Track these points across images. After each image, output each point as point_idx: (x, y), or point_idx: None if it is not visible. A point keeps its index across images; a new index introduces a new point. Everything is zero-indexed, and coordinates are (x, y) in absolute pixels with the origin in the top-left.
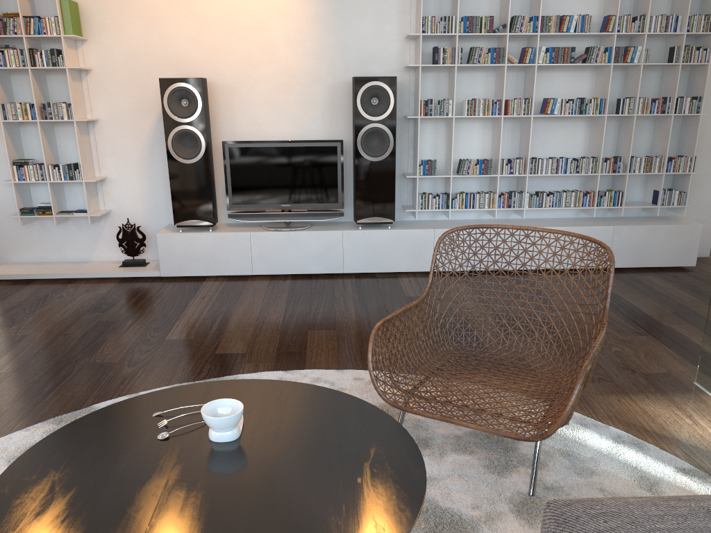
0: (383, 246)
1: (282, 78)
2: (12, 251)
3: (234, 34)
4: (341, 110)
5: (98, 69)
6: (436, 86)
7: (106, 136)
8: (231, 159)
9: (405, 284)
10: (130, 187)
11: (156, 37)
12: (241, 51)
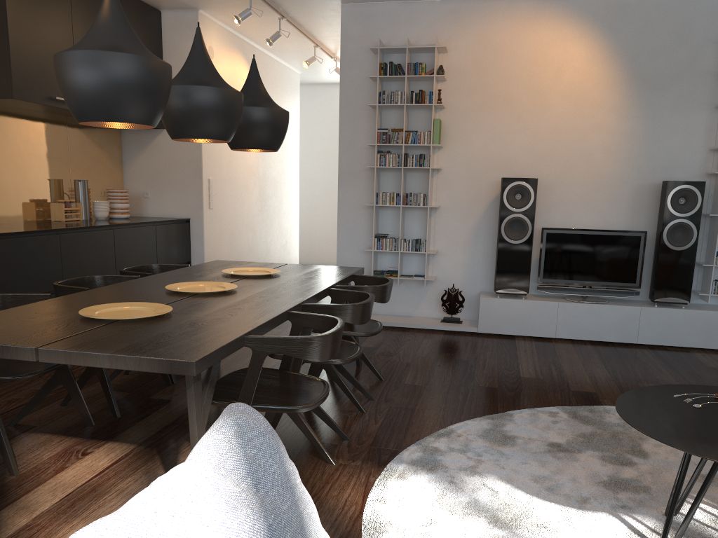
0: (677, 323)
1: (595, 179)
2: None
3: (559, 144)
4: (643, 206)
5: (447, 168)
6: None
7: (443, 219)
8: (547, 242)
9: (700, 357)
10: (454, 259)
11: (496, 146)
12: (564, 157)
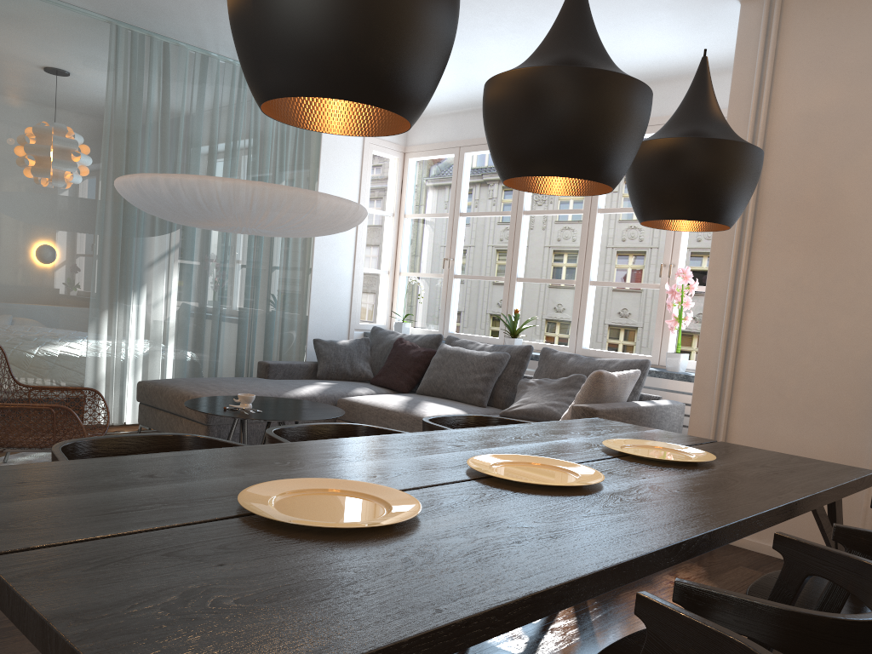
0: None
1: None
2: None
3: None
4: None
5: None
6: None
7: None
8: None
9: None
10: None
11: None
12: None
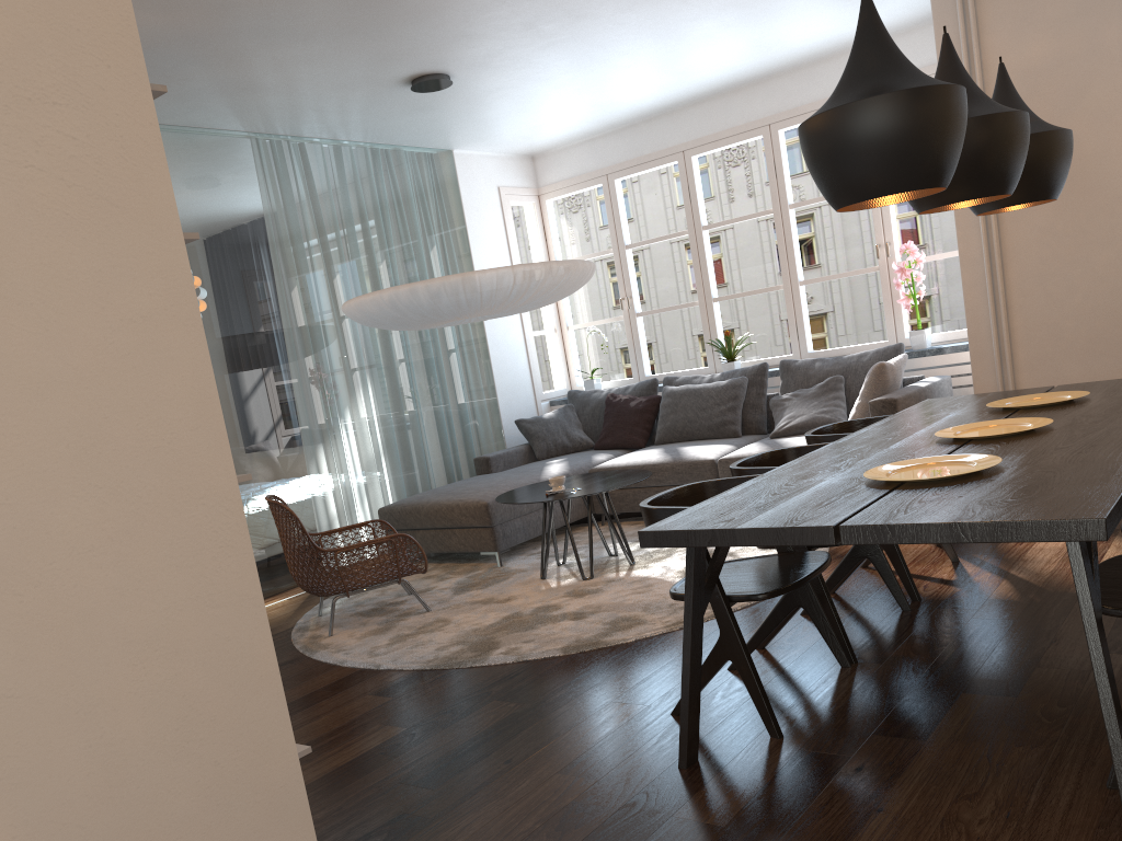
0: None
1: None
2: None
3: None
4: None
5: None
6: None
7: None
8: None
9: None
10: None
11: None
12: None
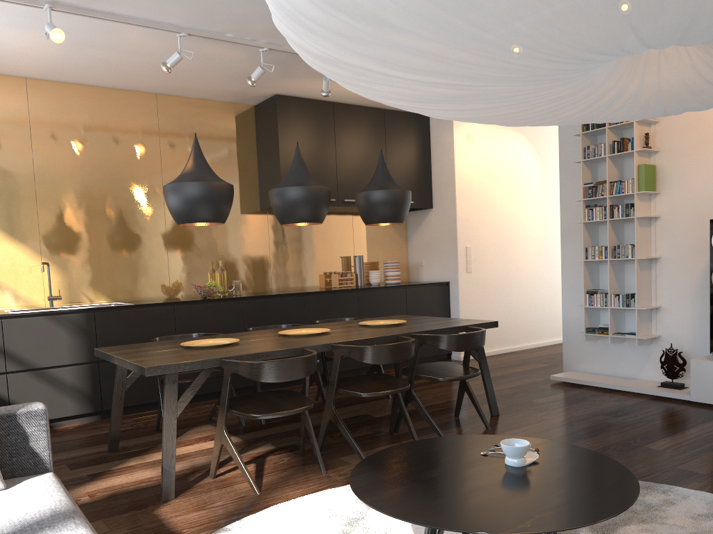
0: None
1: None
2: (579, 361)
3: None
4: None
5: (666, 215)
6: None
7: (665, 271)
8: None
9: None
10: (680, 316)
11: None
12: None
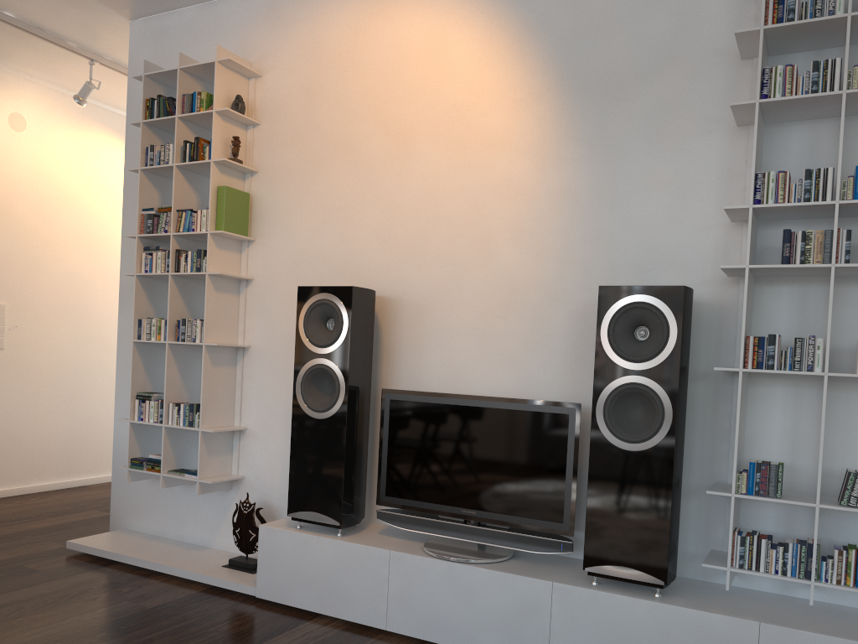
0: (636, 635)
1: (501, 292)
2: (133, 514)
3: (435, 226)
4: None
5: (261, 278)
6: (799, 312)
7: (255, 370)
8: (392, 419)
9: None
10: (271, 446)
11: (333, 233)
12: (443, 250)
